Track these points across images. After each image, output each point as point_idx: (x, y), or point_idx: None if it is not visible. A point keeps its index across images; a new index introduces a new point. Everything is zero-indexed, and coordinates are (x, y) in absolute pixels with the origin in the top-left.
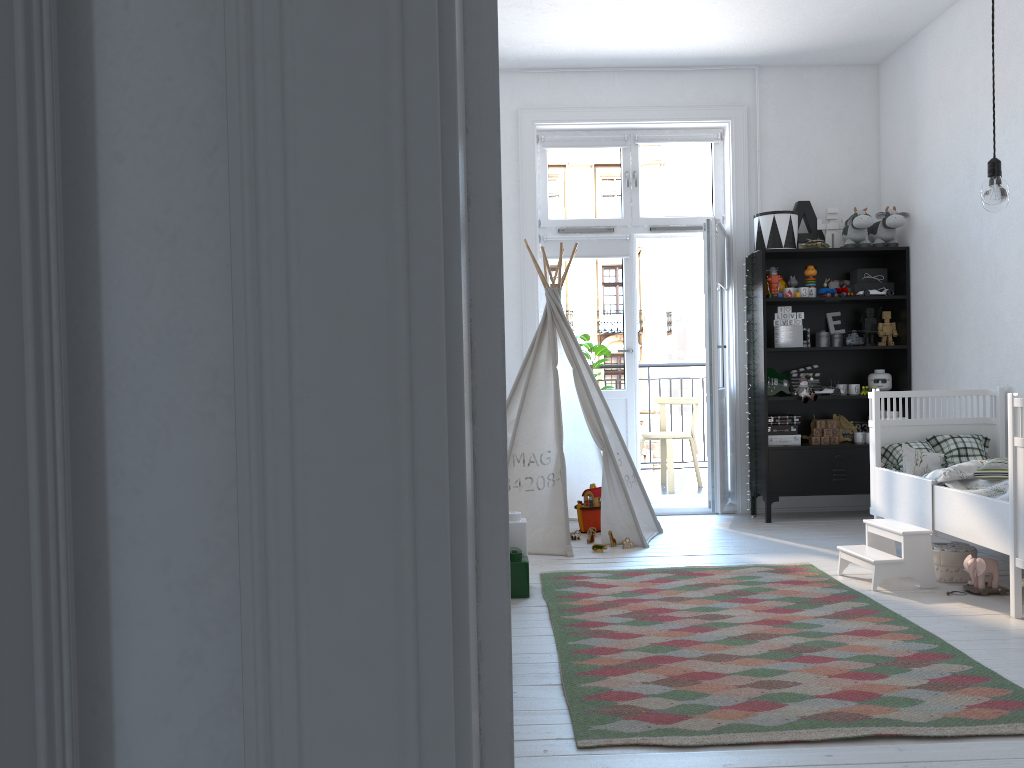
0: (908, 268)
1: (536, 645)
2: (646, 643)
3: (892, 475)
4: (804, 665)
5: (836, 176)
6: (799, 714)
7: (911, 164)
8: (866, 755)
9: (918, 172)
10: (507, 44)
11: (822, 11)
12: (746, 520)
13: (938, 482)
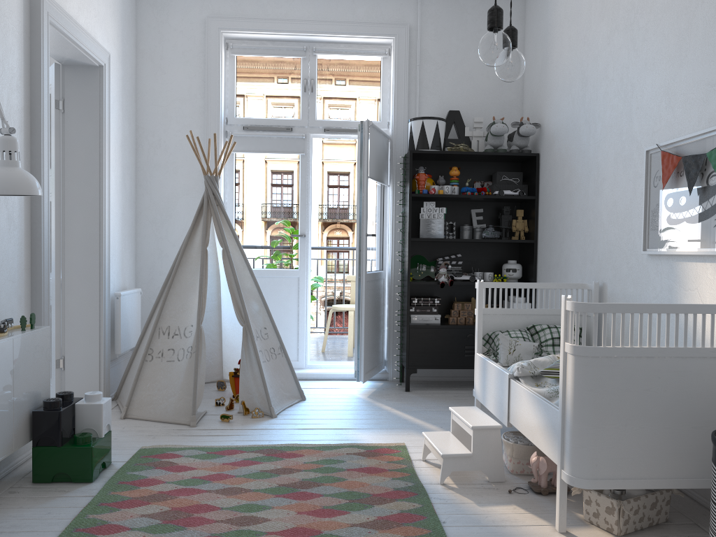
0: (538, 172)
1: None
2: None
3: (486, 363)
4: None
5: (485, 91)
6: None
7: (543, 80)
8: None
9: (548, 87)
10: None
11: None
12: (390, 388)
13: (514, 376)
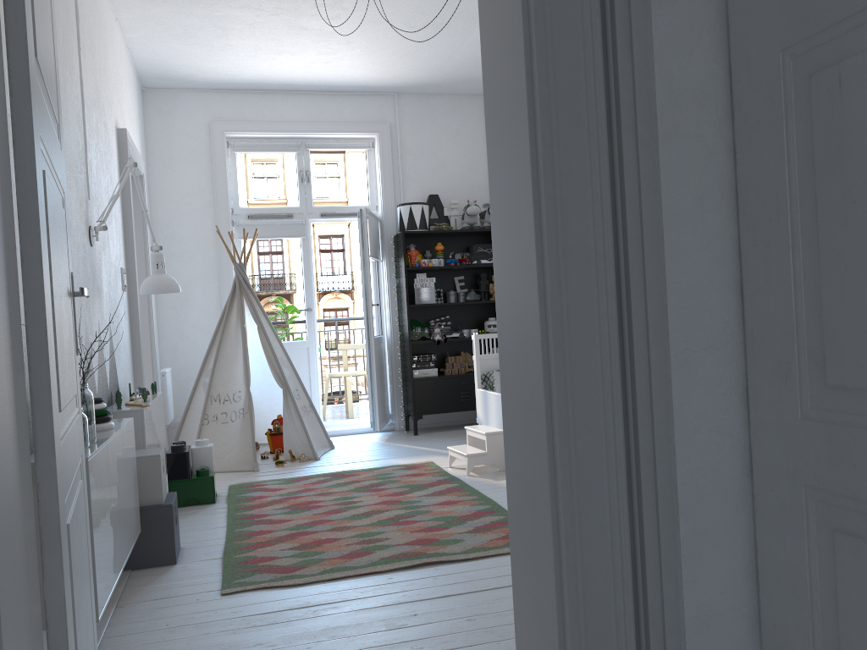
0: None
1: (211, 534)
2: (293, 524)
3: (486, 394)
4: (397, 527)
5: (457, 176)
6: (381, 556)
7: None
8: (414, 575)
9: None
10: (196, 71)
11: (433, 58)
12: (400, 434)
13: None
